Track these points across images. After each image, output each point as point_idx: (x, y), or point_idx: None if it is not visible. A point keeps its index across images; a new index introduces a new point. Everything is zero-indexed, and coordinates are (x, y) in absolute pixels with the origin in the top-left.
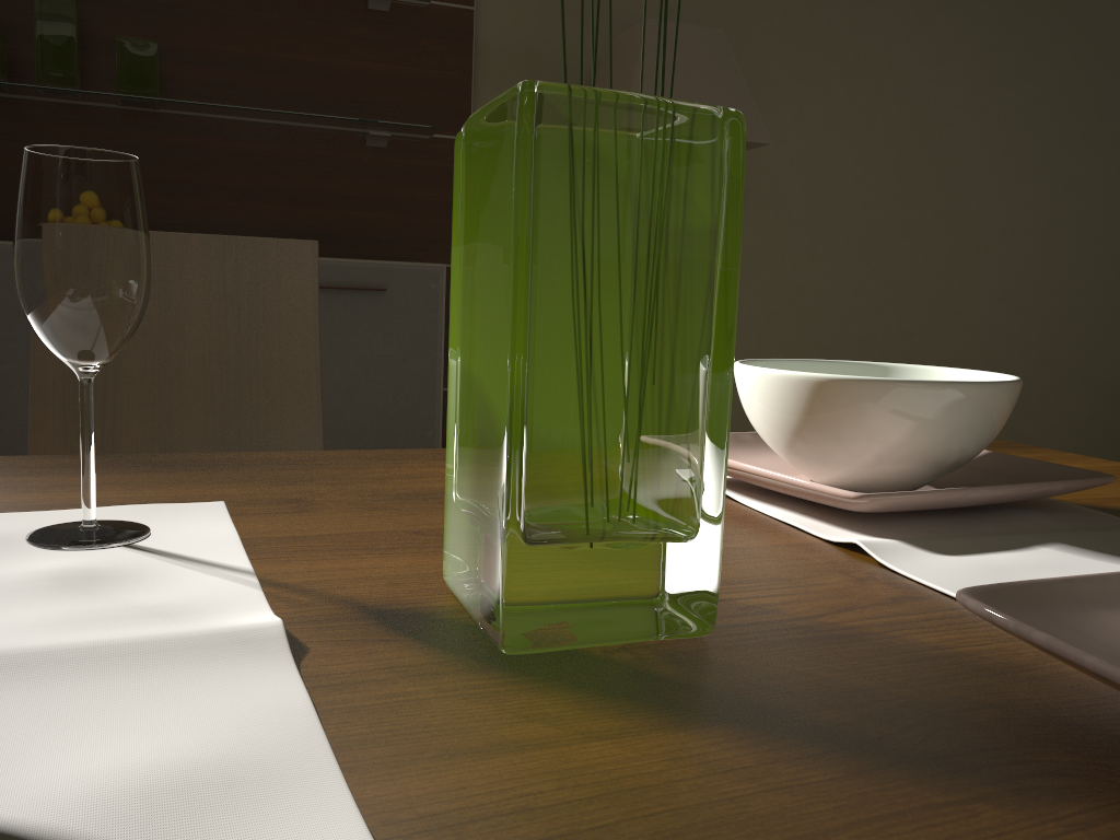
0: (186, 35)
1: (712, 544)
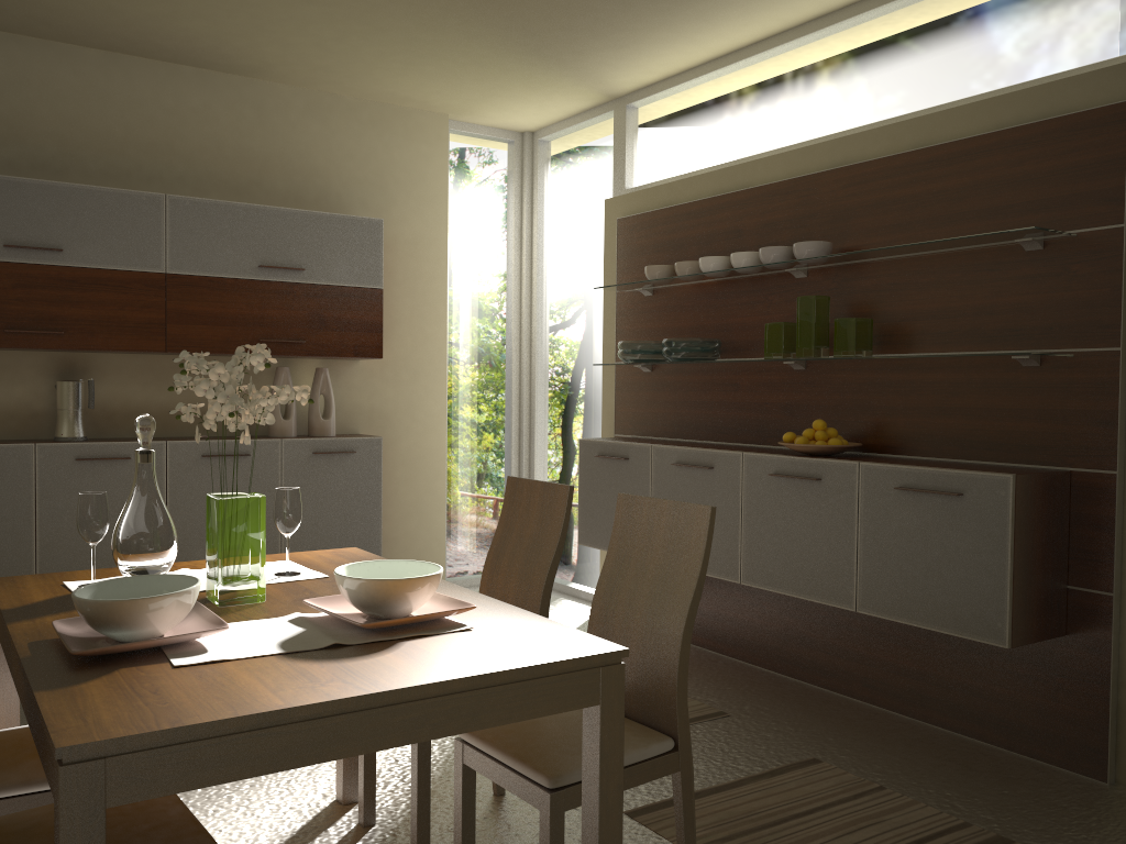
0: (901, 302)
1: (217, 586)
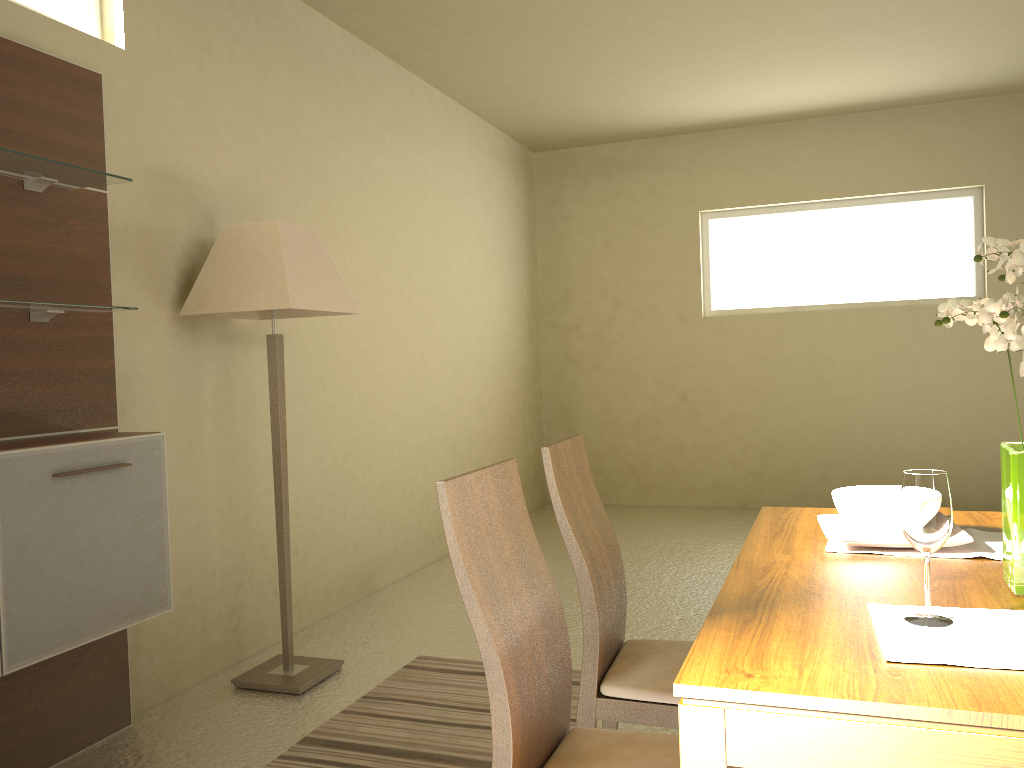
0: None
1: None
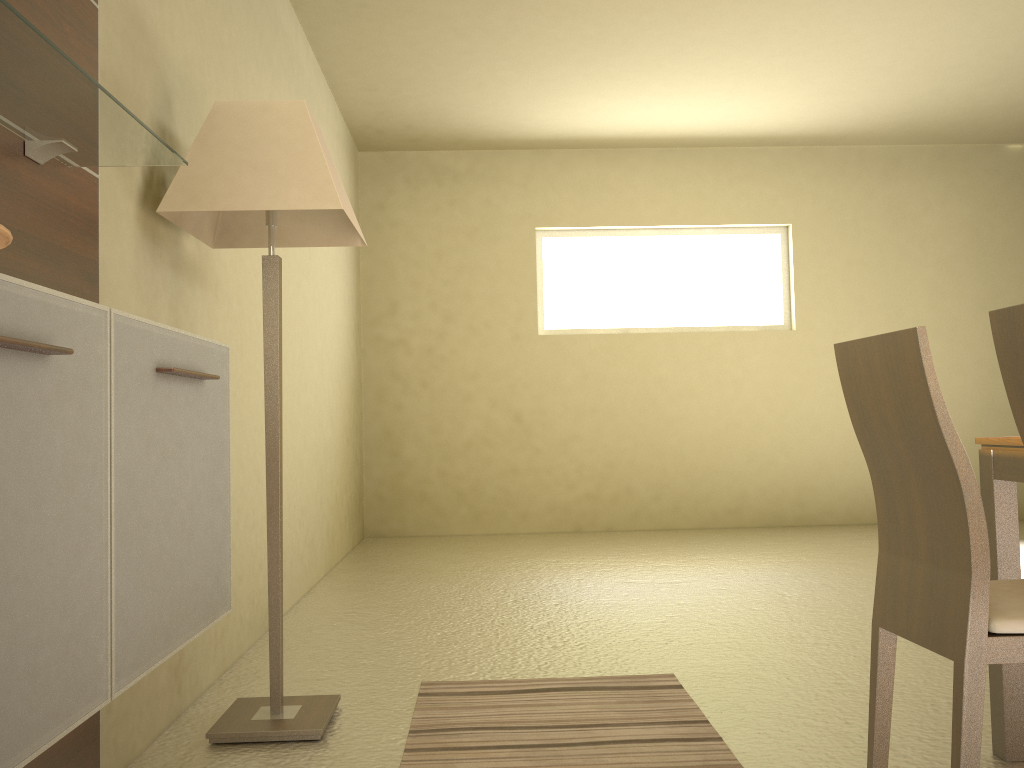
0: None
1: None
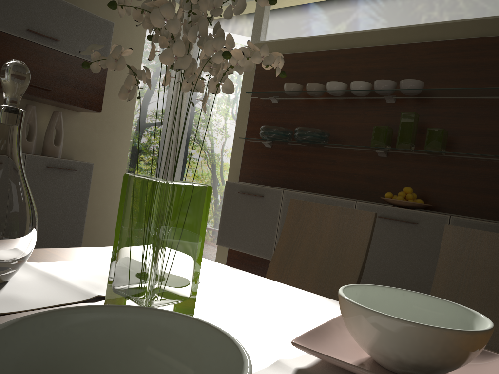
0: (463, 124)
1: None
